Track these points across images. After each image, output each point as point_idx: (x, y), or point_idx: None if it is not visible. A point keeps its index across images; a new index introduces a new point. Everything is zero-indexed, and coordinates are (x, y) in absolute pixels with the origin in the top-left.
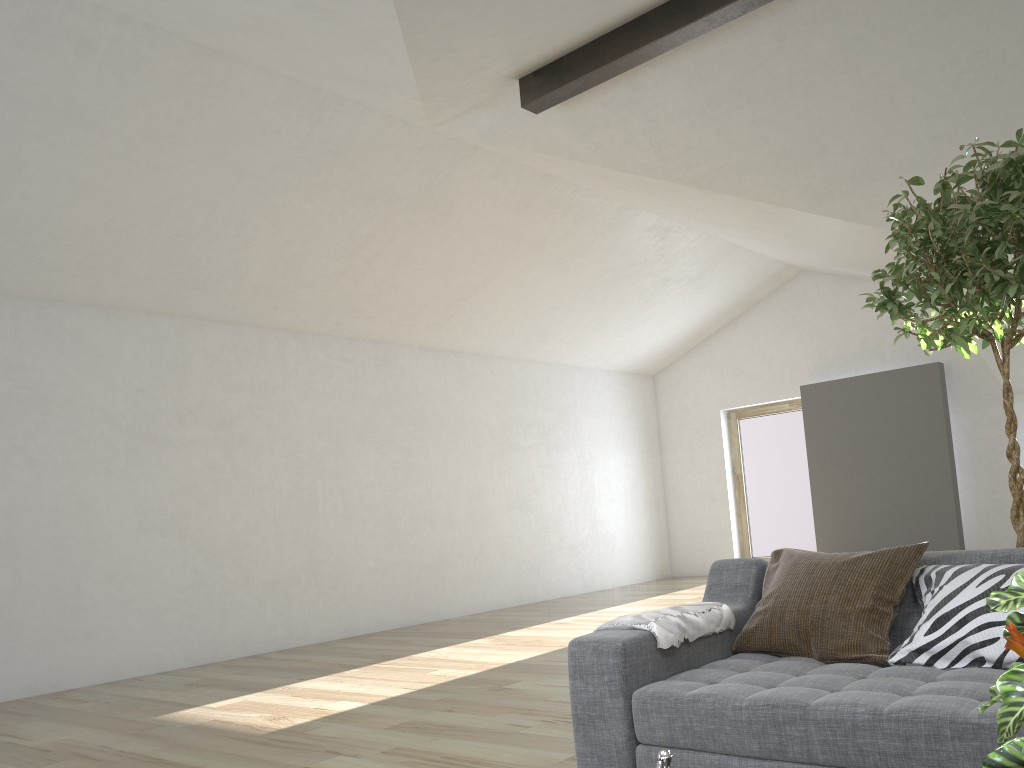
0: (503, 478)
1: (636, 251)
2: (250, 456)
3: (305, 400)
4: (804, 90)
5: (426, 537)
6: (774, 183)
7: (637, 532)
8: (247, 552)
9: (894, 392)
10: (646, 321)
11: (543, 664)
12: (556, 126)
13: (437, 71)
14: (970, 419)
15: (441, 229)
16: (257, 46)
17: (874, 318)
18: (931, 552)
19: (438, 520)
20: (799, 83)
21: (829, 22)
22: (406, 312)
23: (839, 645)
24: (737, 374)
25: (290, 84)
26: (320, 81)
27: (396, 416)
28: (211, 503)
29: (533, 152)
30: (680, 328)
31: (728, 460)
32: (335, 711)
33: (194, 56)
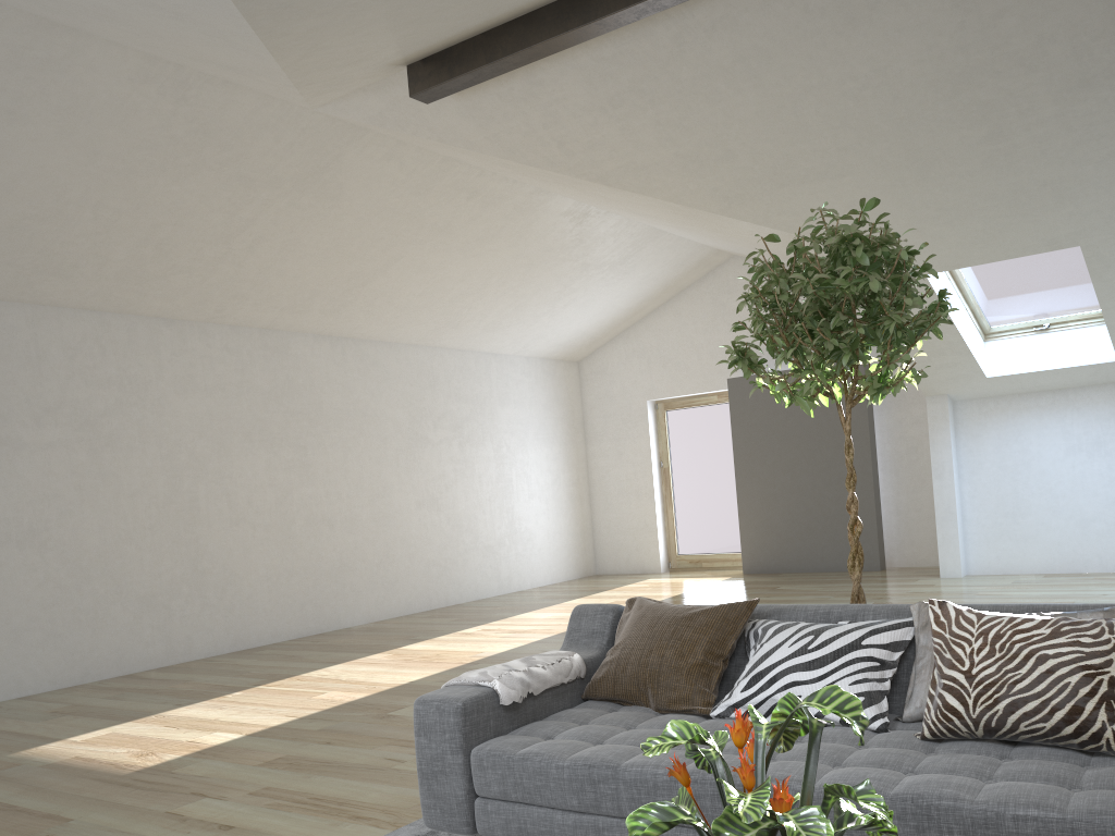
0: (411, 475)
1: (552, 236)
2: (120, 459)
3: (183, 395)
4: (707, 95)
5: (324, 541)
6: (683, 184)
7: (559, 529)
8: (119, 564)
9: None
10: (567, 307)
11: (436, 685)
12: (451, 115)
13: (309, 65)
14: (894, 418)
15: (332, 213)
16: (103, 26)
17: None
18: (765, 605)
19: (338, 523)
20: (702, 88)
21: (728, 31)
22: (297, 298)
23: (672, 697)
24: (665, 363)
25: (147, 60)
26: (181, 60)
27: (289, 411)
28: (76, 511)
29: (428, 139)
30: (605, 313)
31: (655, 453)
32: (208, 745)
33: (31, 28)
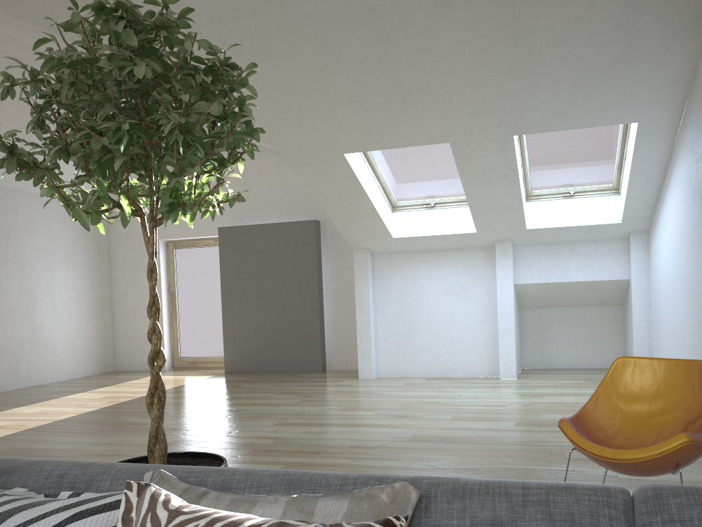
0: None
1: None
2: None
3: None
4: None
5: None
6: None
7: (81, 335)
8: None
9: (285, 239)
10: None
11: None
12: None
13: None
14: (336, 264)
15: None
16: None
17: (276, 181)
18: (2, 461)
19: None
20: None
21: None
22: None
23: None
24: None
25: None
26: None
27: None
28: None
29: None
30: None
31: (165, 280)
32: None
33: None
